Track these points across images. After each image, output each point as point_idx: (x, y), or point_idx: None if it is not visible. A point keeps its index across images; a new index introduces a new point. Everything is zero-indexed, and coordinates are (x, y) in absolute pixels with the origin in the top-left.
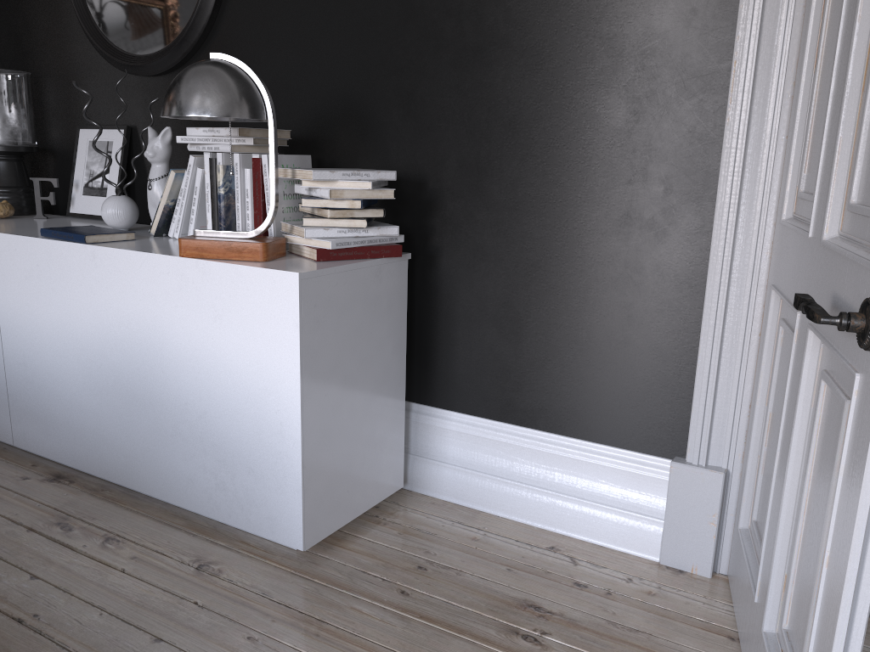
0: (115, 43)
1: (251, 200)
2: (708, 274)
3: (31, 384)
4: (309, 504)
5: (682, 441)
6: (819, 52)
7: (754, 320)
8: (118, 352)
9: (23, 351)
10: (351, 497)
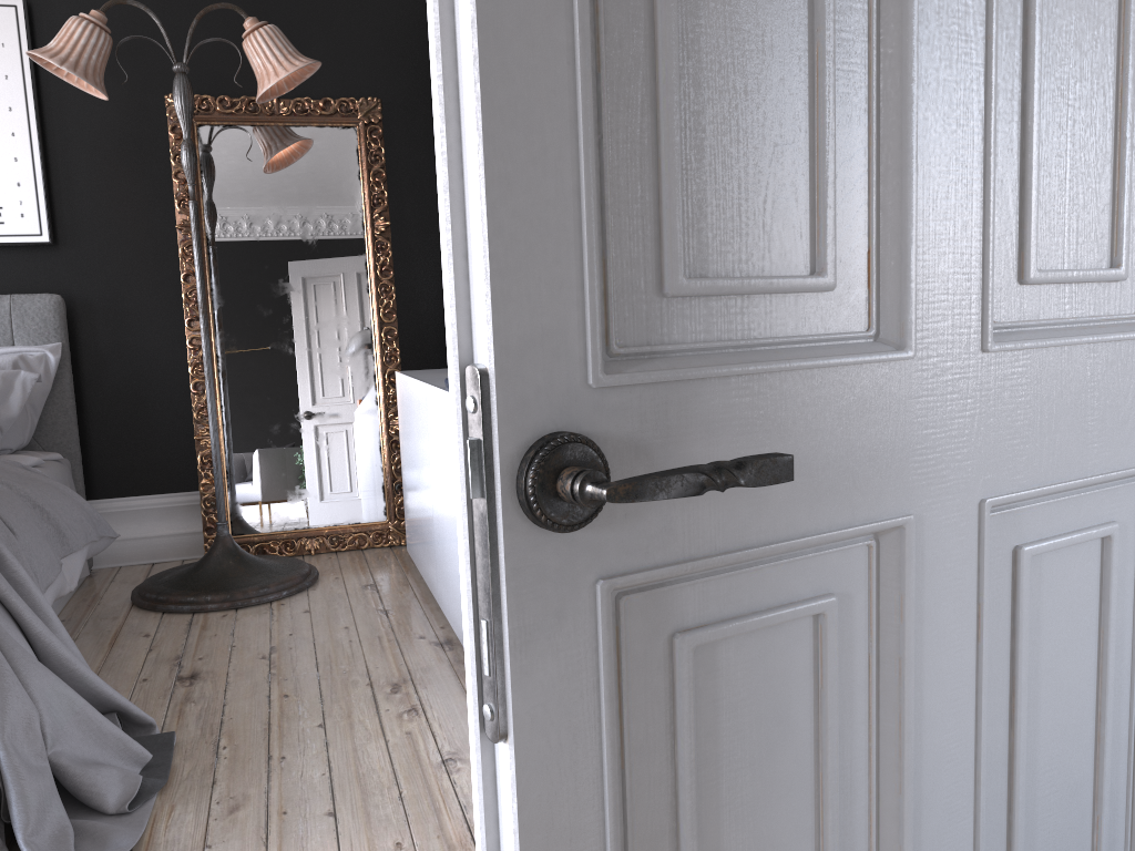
0: None
1: None
2: None
3: (440, 540)
4: None
5: None
6: None
7: None
8: None
9: (437, 504)
10: None
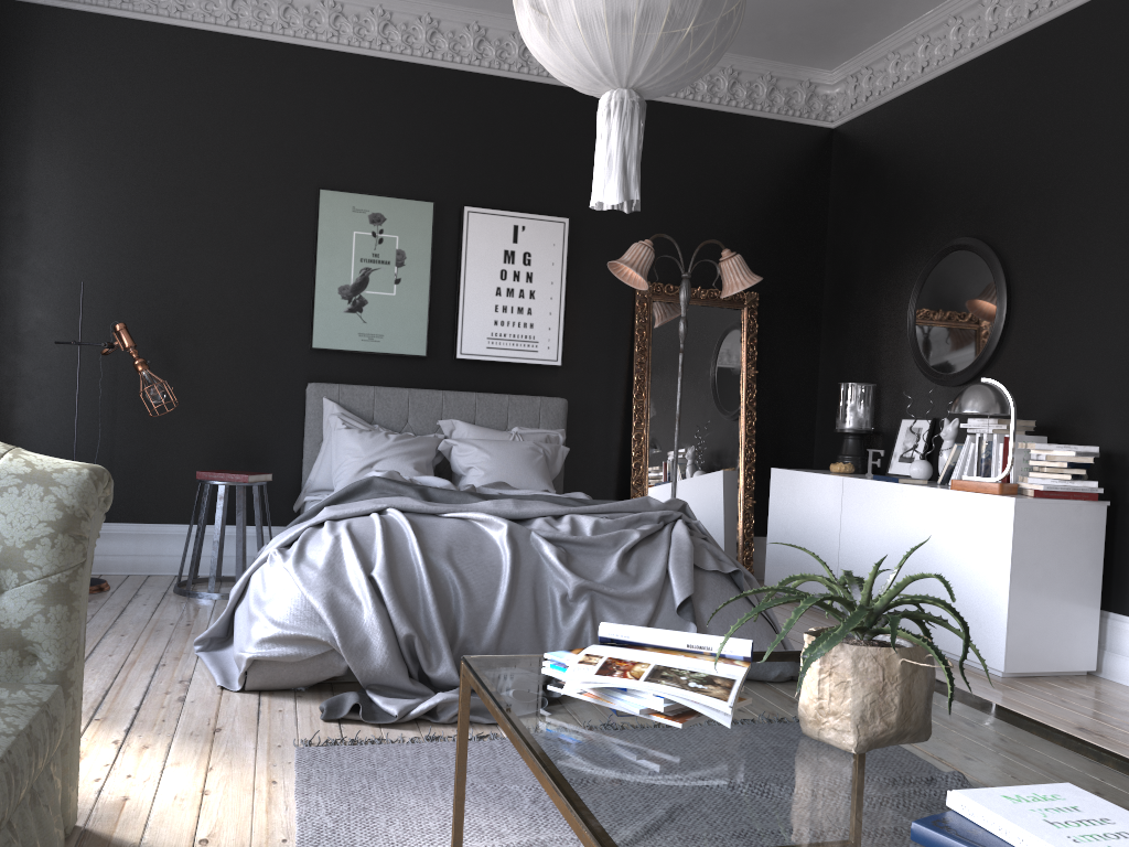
0: (932, 366)
1: (1001, 462)
2: None
3: (852, 569)
4: (1010, 643)
5: None
6: None
7: None
8: (907, 547)
9: (851, 548)
10: (1044, 655)
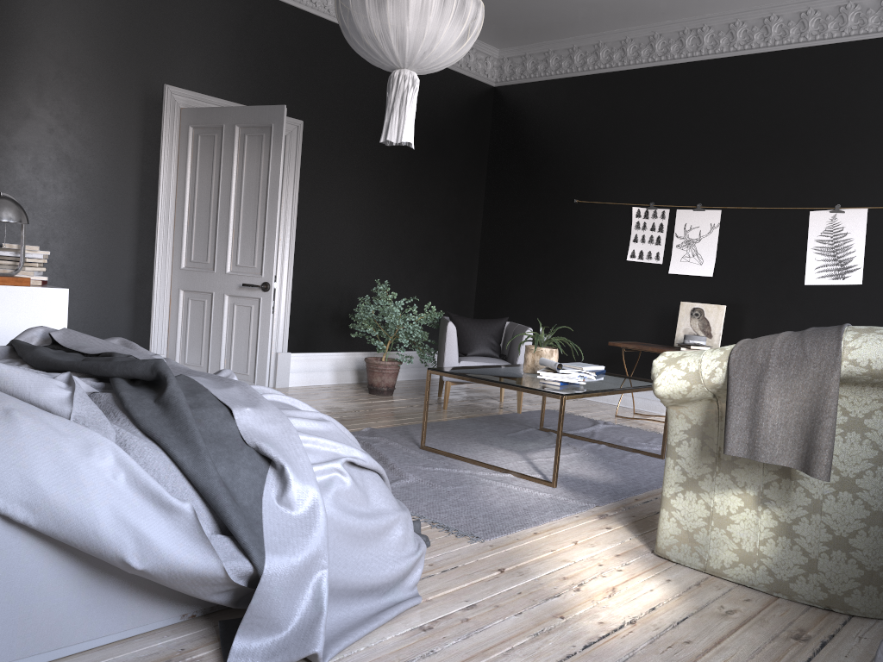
0: None
1: None
2: (155, 286)
3: None
4: None
5: (147, 347)
6: (194, 221)
7: (167, 301)
8: None
9: None
10: None
